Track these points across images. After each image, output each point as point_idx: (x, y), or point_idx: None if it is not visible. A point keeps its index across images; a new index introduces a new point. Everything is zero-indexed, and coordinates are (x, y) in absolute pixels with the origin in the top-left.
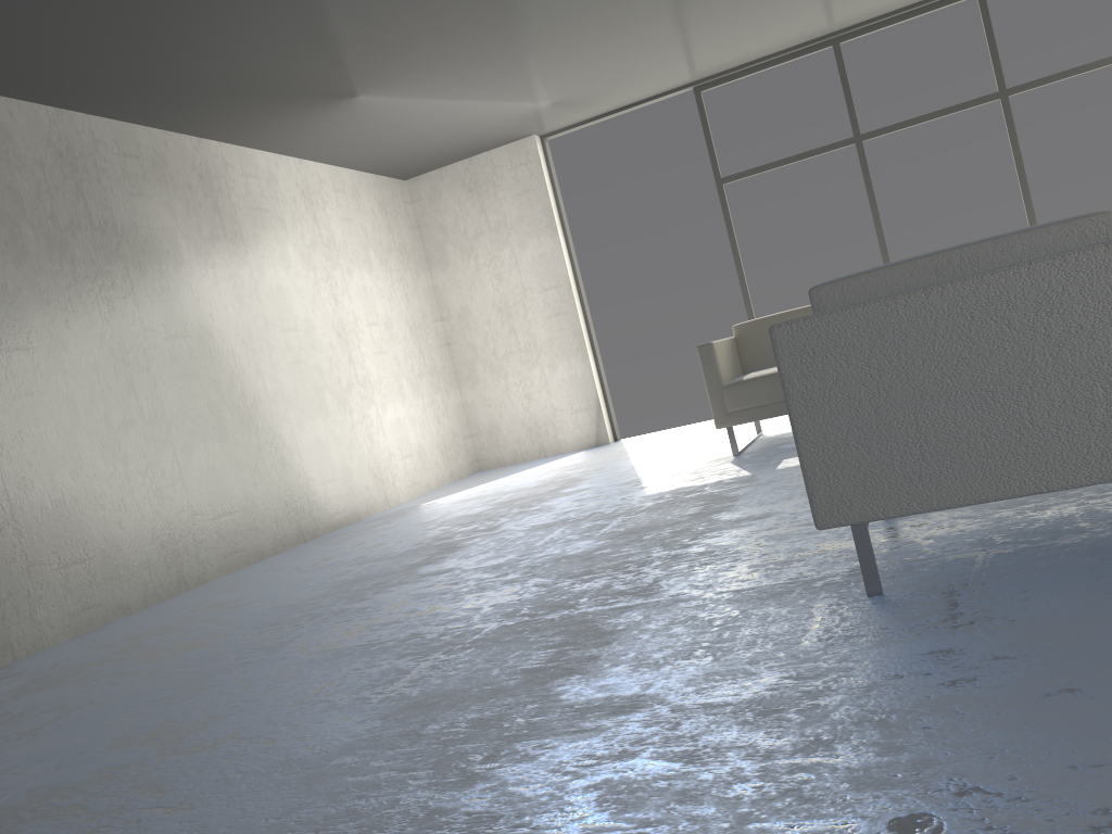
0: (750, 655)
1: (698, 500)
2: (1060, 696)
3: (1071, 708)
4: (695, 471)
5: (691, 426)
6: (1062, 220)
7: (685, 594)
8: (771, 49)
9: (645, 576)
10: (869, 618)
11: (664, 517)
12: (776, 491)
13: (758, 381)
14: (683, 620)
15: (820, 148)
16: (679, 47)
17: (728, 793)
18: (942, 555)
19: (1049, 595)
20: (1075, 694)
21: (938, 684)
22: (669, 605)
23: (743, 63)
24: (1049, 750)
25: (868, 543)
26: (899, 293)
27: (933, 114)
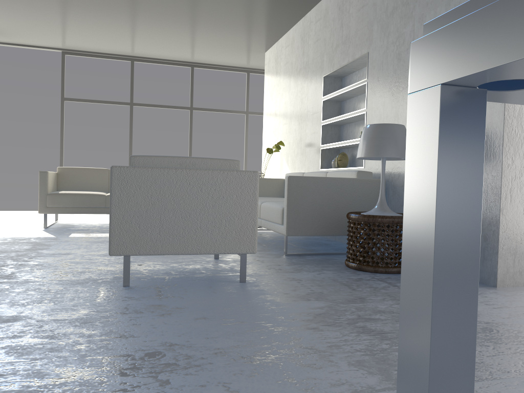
0: (73, 303)
1: (28, 243)
2: (200, 319)
3: (204, 323)
4: (23, 231)
5: (15, 211)
6: (225, 159)
7: (32, 279)
8: (104, 51)
9: (6, 270)
10: (125, 293)
11: (9, 248)
12: (71, 245)
13: (66, 195)
14: (33, 289)
15: (114, 101)
16: (63, 30)
17: (73, 348)
18: (152, 275)
19: (194, 291)
20: (205, 319)
21: (157, 315)
22: (24, 283)
23: (89, 51)
24: (199, 334)
25: (129, 264)
26: (166, 167)
27: (164, 106)
